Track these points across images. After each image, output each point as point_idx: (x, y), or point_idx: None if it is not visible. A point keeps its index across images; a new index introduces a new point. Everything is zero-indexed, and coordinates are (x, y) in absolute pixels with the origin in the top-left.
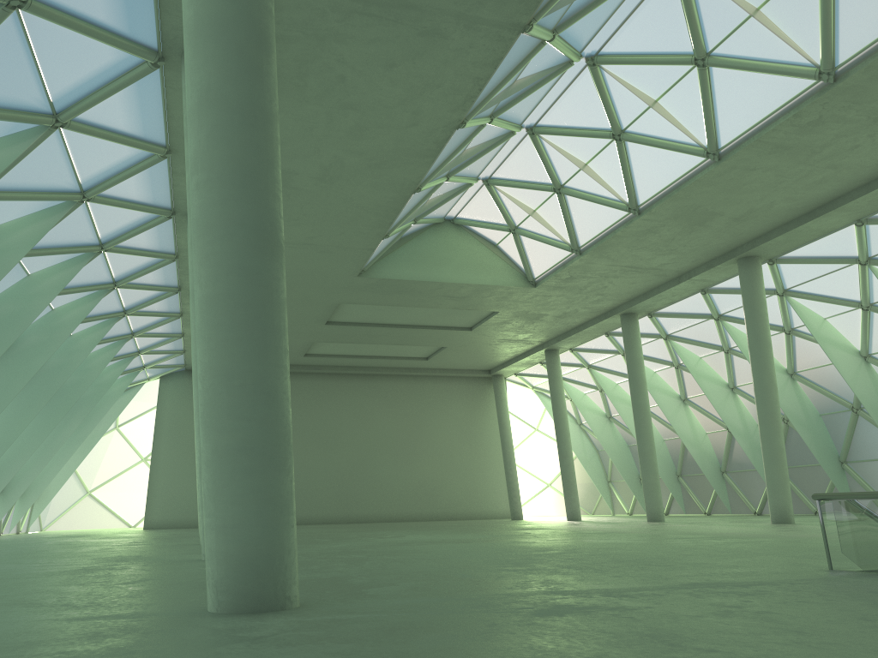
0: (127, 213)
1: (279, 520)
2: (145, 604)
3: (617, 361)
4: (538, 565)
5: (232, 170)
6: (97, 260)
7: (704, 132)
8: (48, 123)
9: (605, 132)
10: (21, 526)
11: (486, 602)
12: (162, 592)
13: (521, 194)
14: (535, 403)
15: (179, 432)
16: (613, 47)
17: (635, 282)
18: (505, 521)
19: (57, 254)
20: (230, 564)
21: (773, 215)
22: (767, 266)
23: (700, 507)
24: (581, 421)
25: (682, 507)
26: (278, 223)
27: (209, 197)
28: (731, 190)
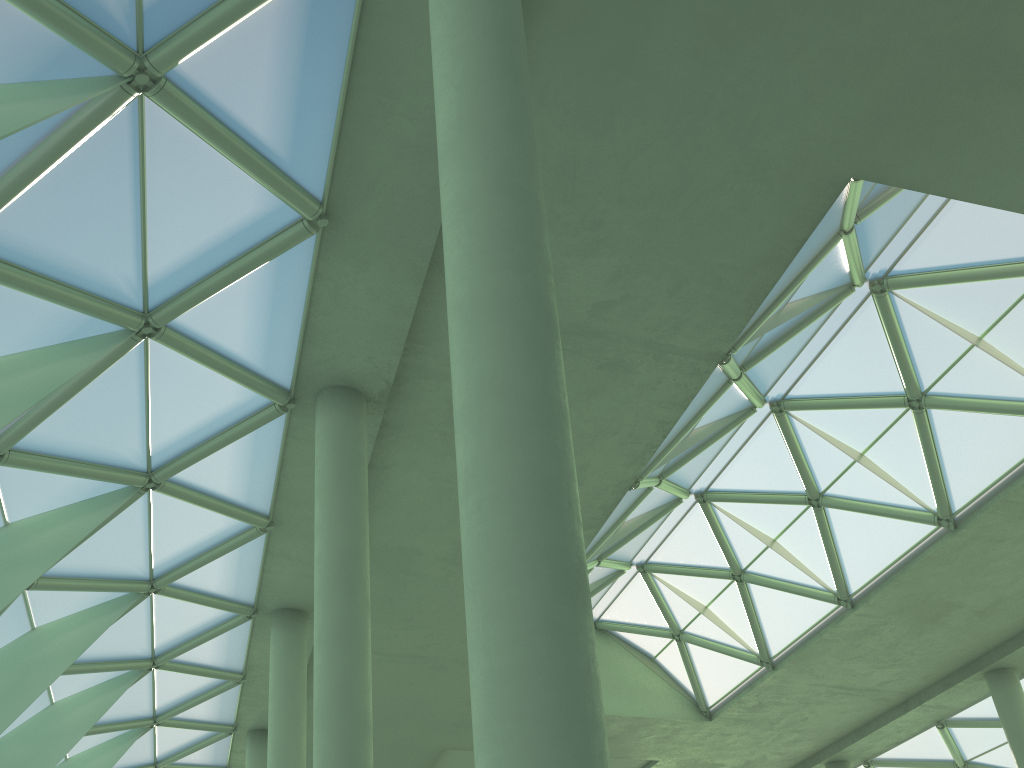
0: (197, 611)
1: None
2: None
3: None
4: None
5: (529, 482)
6: (142, 681)
7: (930, 491)
8: (139, 483)
9: (798, 496)
10: None
11: None
12: None
13: (688, 583)
14: None
15: None
16: (803, 389)
17: (846, 710)
18: None
19: (97, 670)
20: None
21: None
22: None
23: None
24: None
25: None
26: (584, 558)
27: (499, 519)
28: (973, 570)
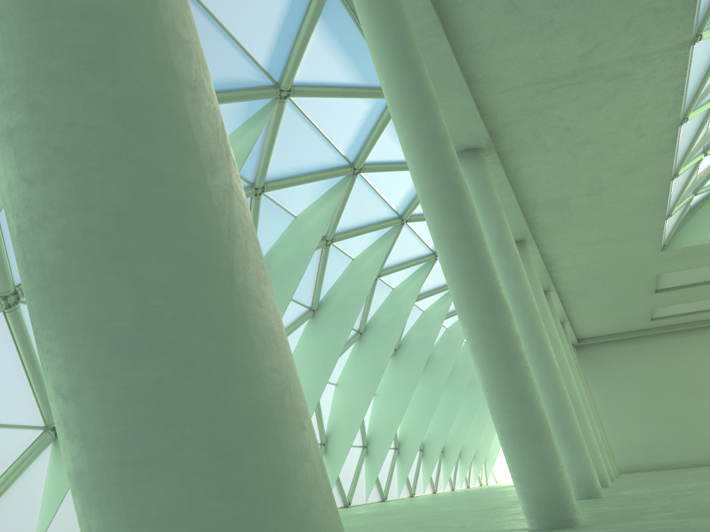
0: None
1: (550, 471)
2: (500, 526)
3: None
4: None
5: (462, 271)
6: None
7: None
8: (398, 223)
9: None
10: (481, 480)
11: (707, 521)
12: (518, 519)
13: None
14: None
15: None
16: None
17: None
18: None
19: (434, 294)
20: (529, 499)
21: None
22: None
23: None
24: None
25: None
26: (497, 292)
27: (455, 288)
28: None
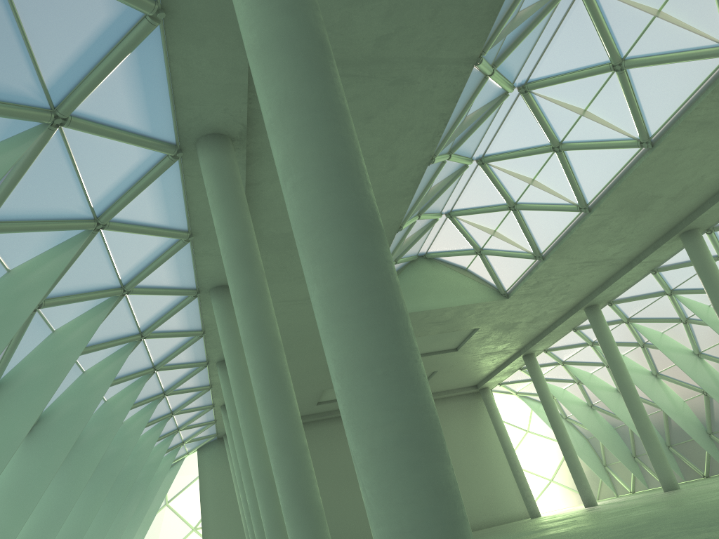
0: (160, 299)
1: (456, 514)
2: None
3: (588, 352)
4: (656, 532)
5: (326, 164)
6: (138, 348)
7: (633, 126)
8: (91, 227)
9: (545, 147)
10: None
11: None
12: None
13: (481, 218)
14: (521, 407)
15: (222, 496)
16: (539, 73)
17: (593, 275)
18: (527, 520)
19: (105, 347)
20: None
21: (705, 188)
22: (706, 235)
23: (698, 471)
24: (566, 414)
25: (681, 475)
26: (376, 209)
27: (309, 194)
28: (666, 172)
